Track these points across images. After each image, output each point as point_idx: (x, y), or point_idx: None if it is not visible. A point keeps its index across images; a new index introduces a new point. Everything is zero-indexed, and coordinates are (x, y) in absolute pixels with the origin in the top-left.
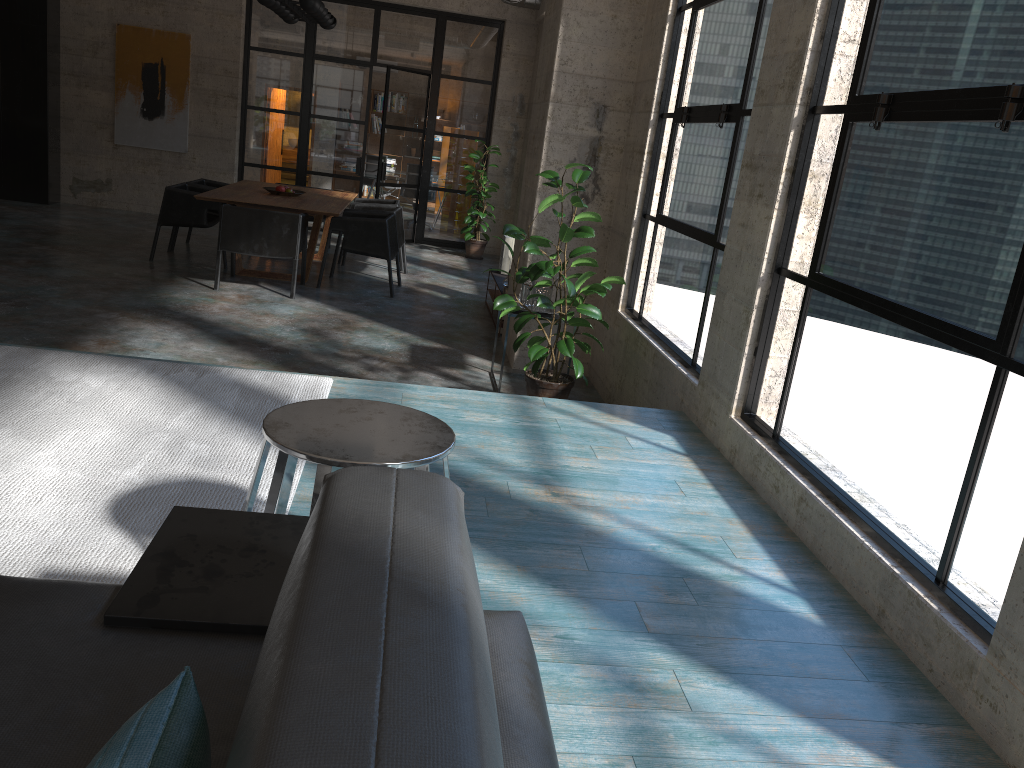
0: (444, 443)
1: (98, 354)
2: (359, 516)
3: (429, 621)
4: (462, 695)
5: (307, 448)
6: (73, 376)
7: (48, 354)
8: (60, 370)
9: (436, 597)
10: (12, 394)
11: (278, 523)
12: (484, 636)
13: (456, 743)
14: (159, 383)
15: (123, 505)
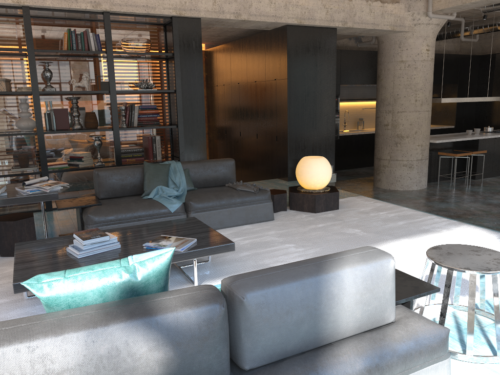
0: (494, 269)
1: (485, 228)
2: (342, 253)
3: (310, 270)
4: (290, 279)
5: (432, 256)
6: (463, 234)
7: (463, 225)
8: (461, 231)
9: (321, 268)
10: (434, 236)
11: (403, 276)
12: (338, 287)
13: (273, 281)
14: (496, 243)
15: (426, 276)
